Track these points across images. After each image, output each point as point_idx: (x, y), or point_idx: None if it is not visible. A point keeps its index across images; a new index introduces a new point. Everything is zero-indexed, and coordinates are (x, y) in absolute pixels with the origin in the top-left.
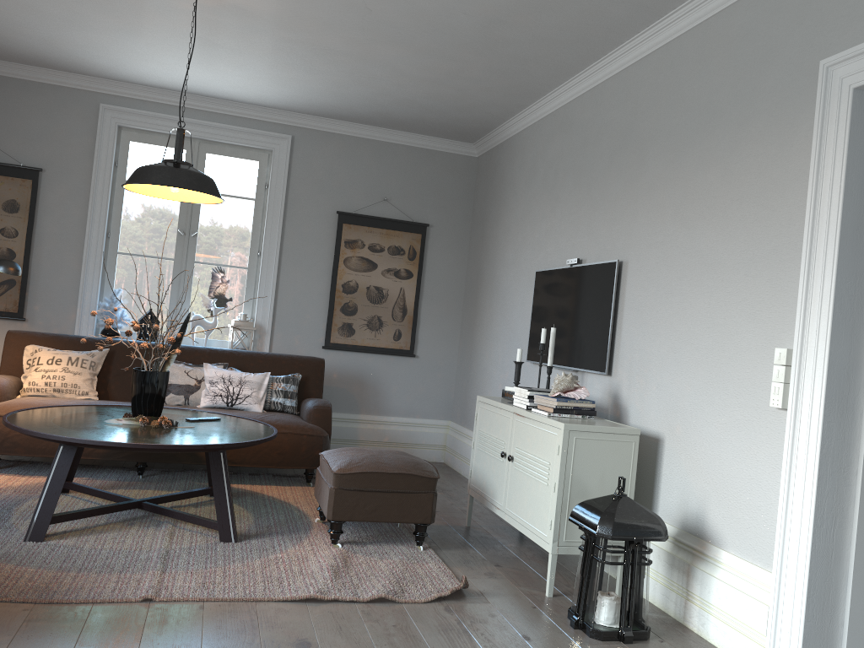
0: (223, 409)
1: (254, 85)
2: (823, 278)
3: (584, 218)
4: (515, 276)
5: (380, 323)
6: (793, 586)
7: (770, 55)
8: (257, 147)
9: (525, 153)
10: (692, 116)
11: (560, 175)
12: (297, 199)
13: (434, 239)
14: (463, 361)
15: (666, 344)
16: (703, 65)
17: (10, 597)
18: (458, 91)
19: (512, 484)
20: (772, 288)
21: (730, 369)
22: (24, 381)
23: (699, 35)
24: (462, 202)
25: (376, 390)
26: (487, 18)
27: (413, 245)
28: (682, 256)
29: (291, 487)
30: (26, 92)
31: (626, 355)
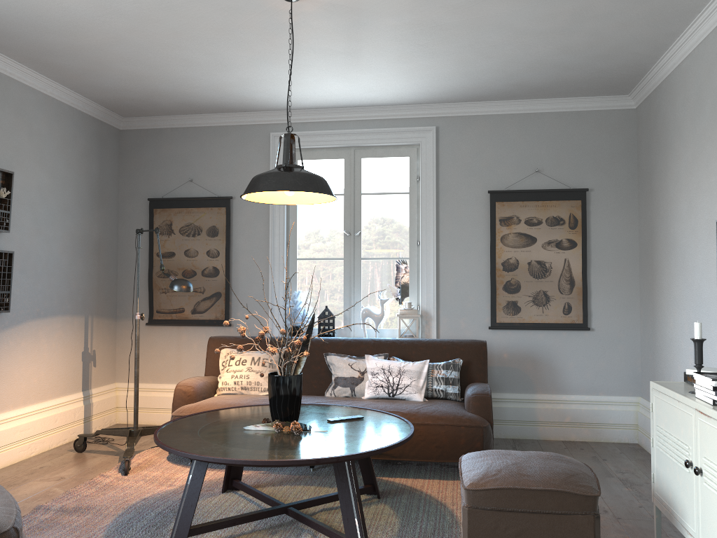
0: (385, 400)
1: (388, 85)
2: None
3: None
4: (692, 230)
5: (547, 298)
6: None
7: None
8: (405, 143)
9: (686, 87)
10: None
11: None
12: (448, 186)
13: (596, 203)
14: (646, 331)
15: None
16: None
17: None
18: (591, 36)
19: (705, 507)
20: None
21: None
22: (219, 381)
23: None
24: (624, 159)
25: (551, 367)
26: None
27: (572, 213)
28: None
29: (454, 481)
30: (216, 136)
31: None
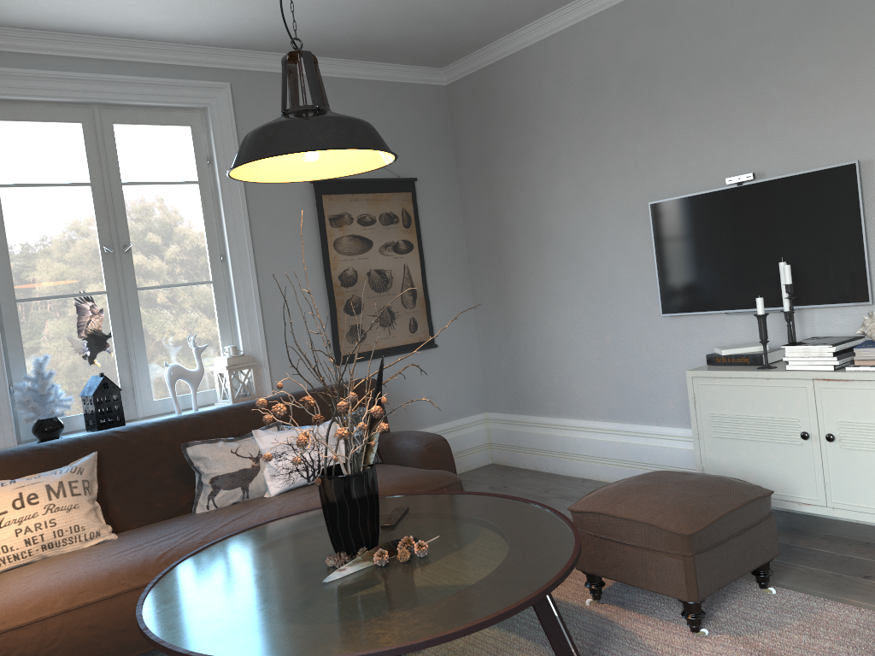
0: (304, 488)
1: (201, 6)
2: None
3: (743, 122)
4: (589, 217)
5: (392, 315)
6: None
7: None
8: (186, 105)
9: (565, 63)
10: None
11: (665, 78)
12: None
13: (423, 196)
14: (493, 337)
15: None
16: None
17: None
18: None
19: (842, 469)
20: None
21: None
22: None
23: None
24: (442, 144)
25: (404, 400)
26: None
27: (405, 208)
28: None
29: None
30: None
31: None
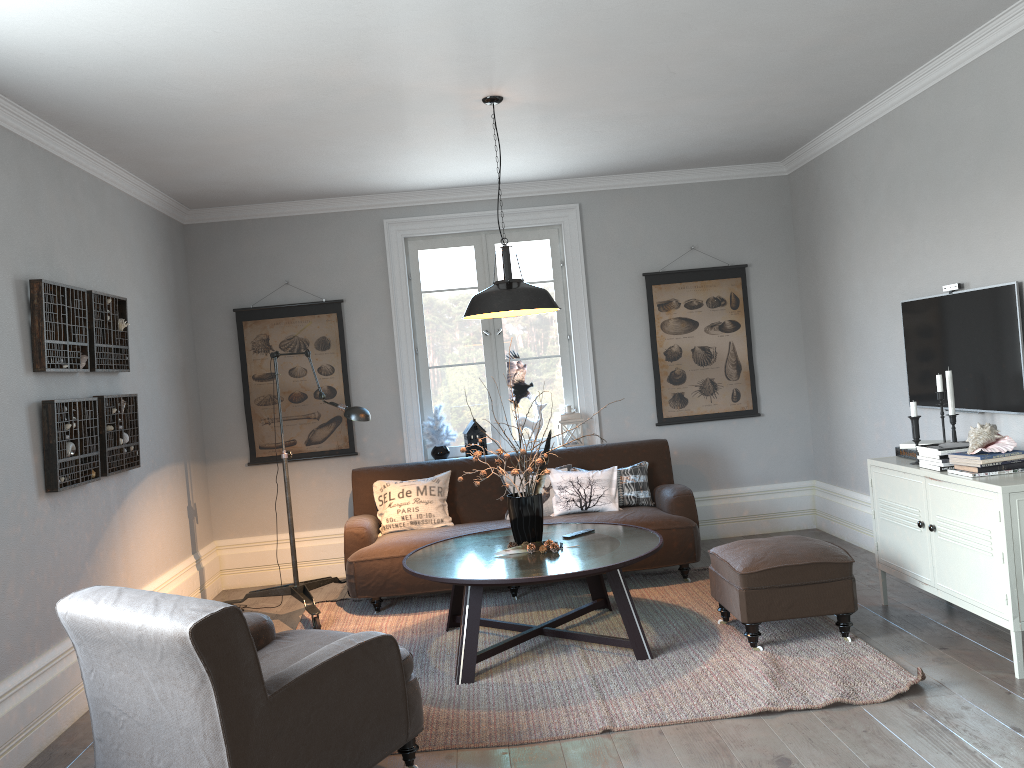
0: (578, 514)
1: (536, 164)
2: None
3: (956, 235)
4: (870, 308)
5: (714, 386)
6: None
7: None
8: (545, 224)
9: (854, 165)
10: None
11: (911, 188)
12: (597, 270)
13: (755, 279)
14: (818, 411)
15: None
16: None
17: (485, 742)
18: (767, 118)
19: (940, 556)
20: None
21: None
22: (382, 519)
23: None
24: (780, 230)
25: (723, 460)
26: (807, 49)
27: (733, 292)
28: None
29: (669, 586)
30: (313, 226)
31: None
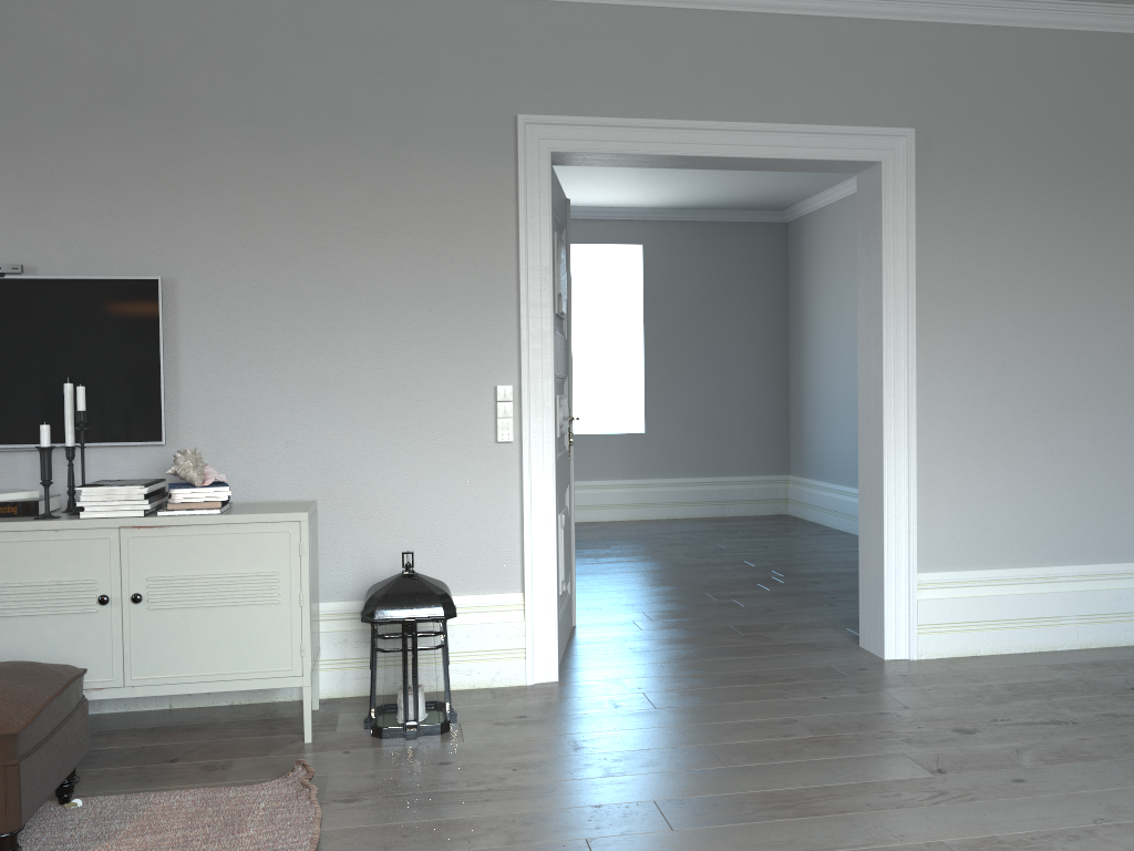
0: None
1: None
2: (542, 320)
3: (11, 196)
4: None
5: None
6: (544, 593)
7: (433, 78)
8: None
9: None
10: (299, 106)
11: None
12: None
13: None
14: None
15: (295, 392)
16: (310, 45)
17: None
18: None
19: (149, 636)
20: (472, 326)
21: (422, 411)
22: None
23: (296, 3)
24: None
25: None
26: None
27: None
28: (309, 282)
29: None
30: None
31: (200, 413)
